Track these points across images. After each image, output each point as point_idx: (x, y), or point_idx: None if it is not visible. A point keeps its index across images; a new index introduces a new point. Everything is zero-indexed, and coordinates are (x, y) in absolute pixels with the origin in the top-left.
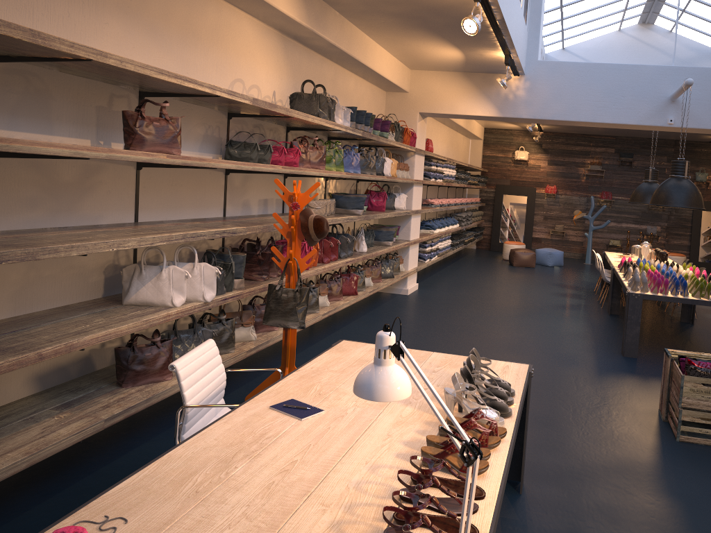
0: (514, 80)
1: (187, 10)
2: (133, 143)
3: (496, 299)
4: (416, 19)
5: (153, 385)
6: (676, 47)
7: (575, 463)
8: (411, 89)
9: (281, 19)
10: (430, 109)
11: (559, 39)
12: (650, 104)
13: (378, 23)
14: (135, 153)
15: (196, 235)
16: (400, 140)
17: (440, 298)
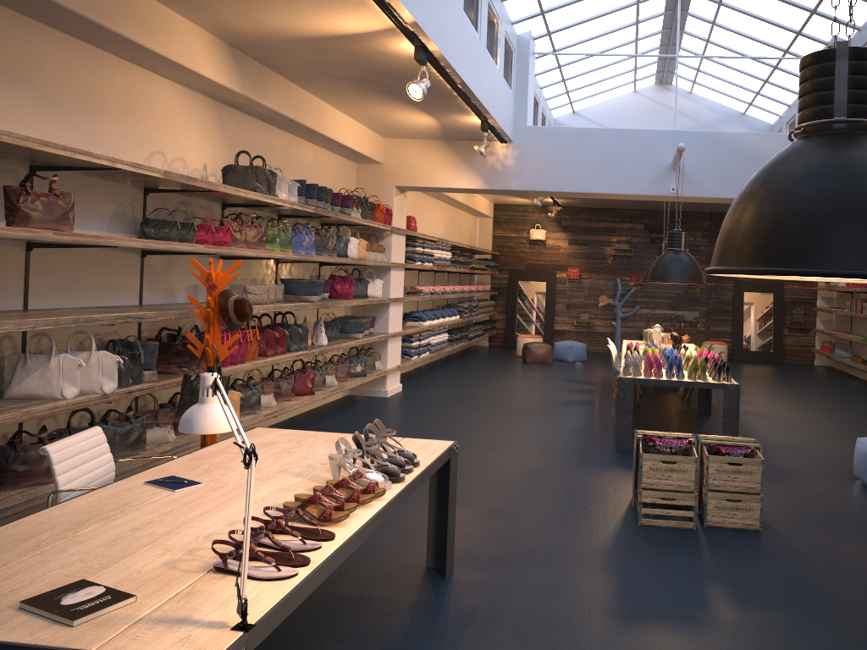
0: (501, 148)
1: (91, 77)
2: (16, 220)
3: (493, 398)
4: (371, 83)
5: (38, 487)
6: (698, 109)
7: (518, 549)
8: (385, 160)
9: (208, 84)
10: (407, 182)
11: (566, 102)
12: (650, 172)
13: (330, 87)
14: (13, 229)
15: (92, 319)
16: (371, 217)
17: (425, 399)
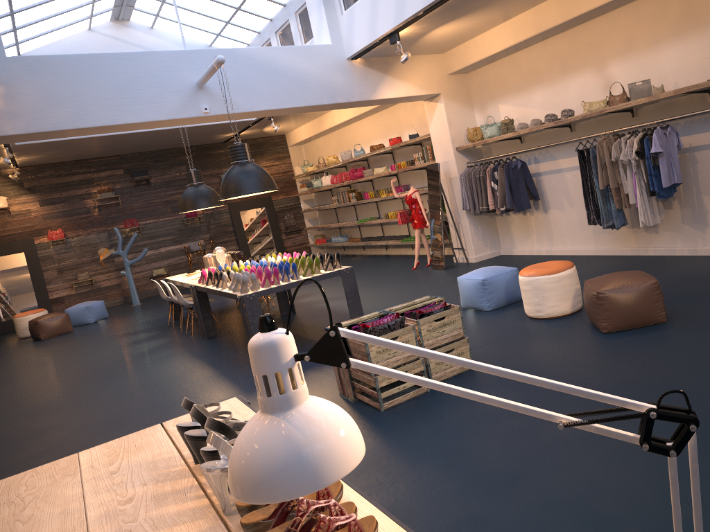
0: None
1: None
2: None
3: (50, 381)
4: None
5: None
6: (164, 44)
7: None
8: None
9: None
10: None
11: (12, 43)
12: (177, 94)
13: None
14: None
15: None
16: None
17: None
